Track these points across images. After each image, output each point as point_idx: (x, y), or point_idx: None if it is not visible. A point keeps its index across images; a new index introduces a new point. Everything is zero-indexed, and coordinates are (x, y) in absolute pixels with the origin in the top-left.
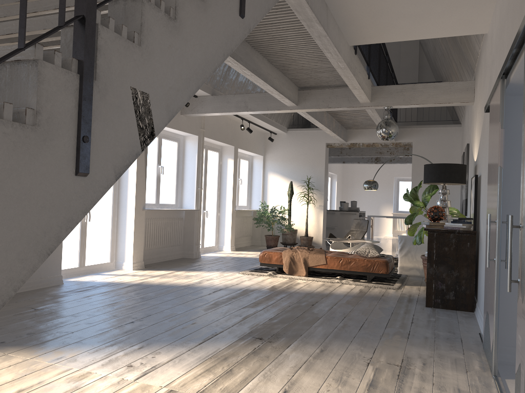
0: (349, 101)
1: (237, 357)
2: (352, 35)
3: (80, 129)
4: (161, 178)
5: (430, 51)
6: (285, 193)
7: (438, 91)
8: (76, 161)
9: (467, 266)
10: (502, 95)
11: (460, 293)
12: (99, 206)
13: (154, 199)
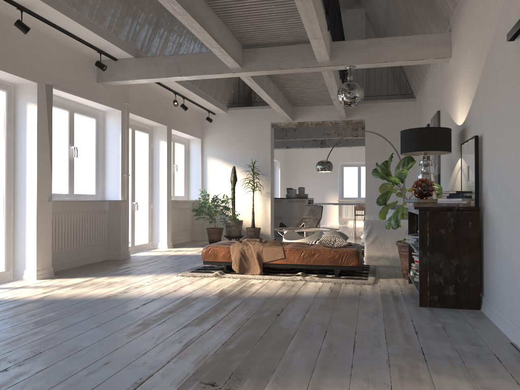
0: (305, 60)
1: None
2: None
3: None
4: (75, 163)
5: (380, 19)
6: (227, 180)
7: (409, 45)
8: None
9: (469, 252)
10: None
11: (462, 287)
12: None
13: (67, 189)
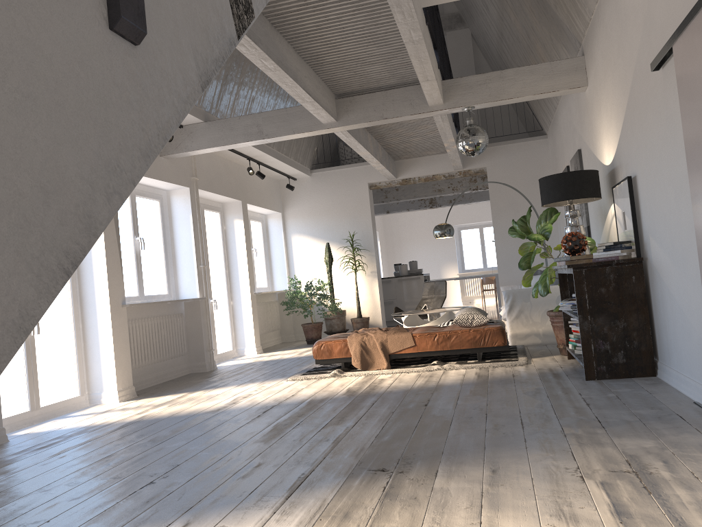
0: (413, 106)
1: (364, 510)
2: None
3: None
4: (142, 257)
5: (491, 42)
6: (320, 262)
7: (536, 76)
8: None
9: (636, 310)
10: None
11: (632, 352)
12: (51, 309)
13: (136, 290)
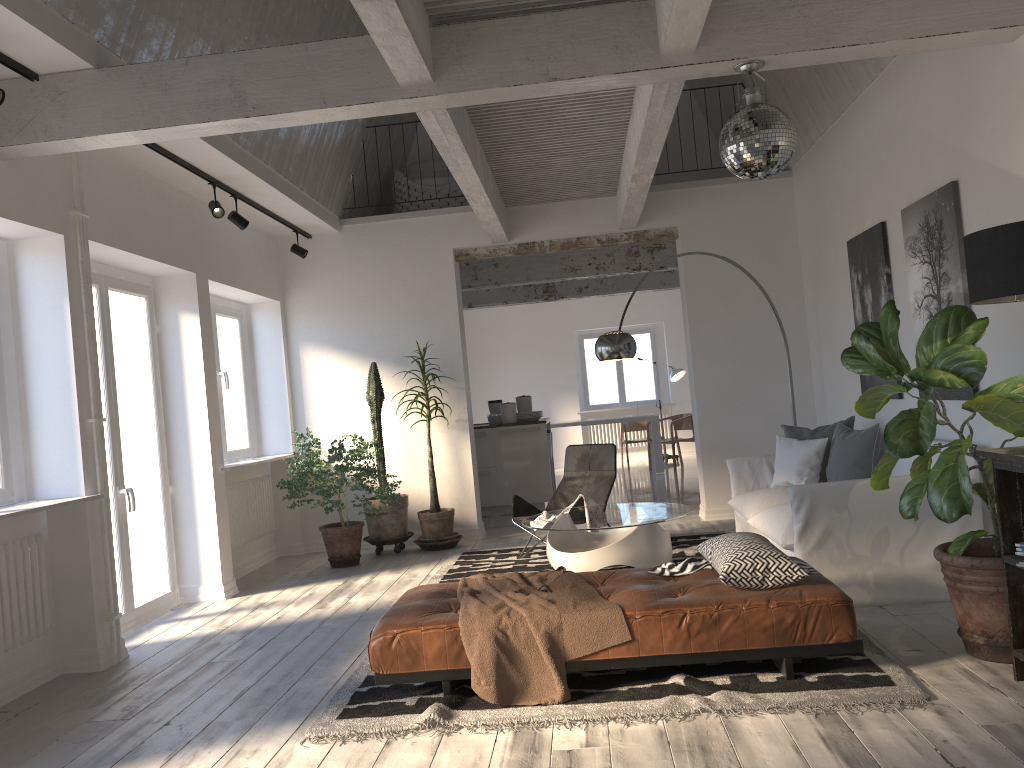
0: (622, 52)
1: None
2: None
3: None
4: None
5: None
6: (357, 399)
7: None
8: None
9: None
10: None
11: None
12: None
13: None
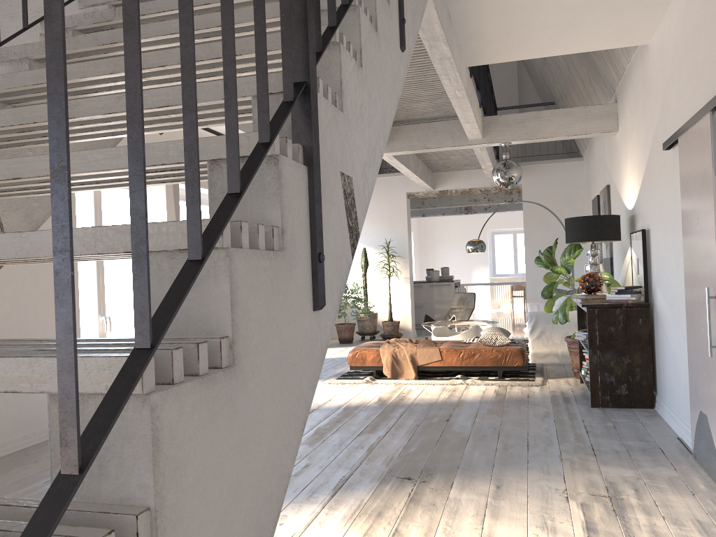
0: (454, 138)
1: (394, 511)
2: (474, 53)
3: (316, 245)
4: None
5: (535, 62)
6: (356, 265)
7: (571, 119)
8: (313, 290)
9: (641, 349)
10: (713, 132)
11: (634, 385)
12: (120, 308)
13: None
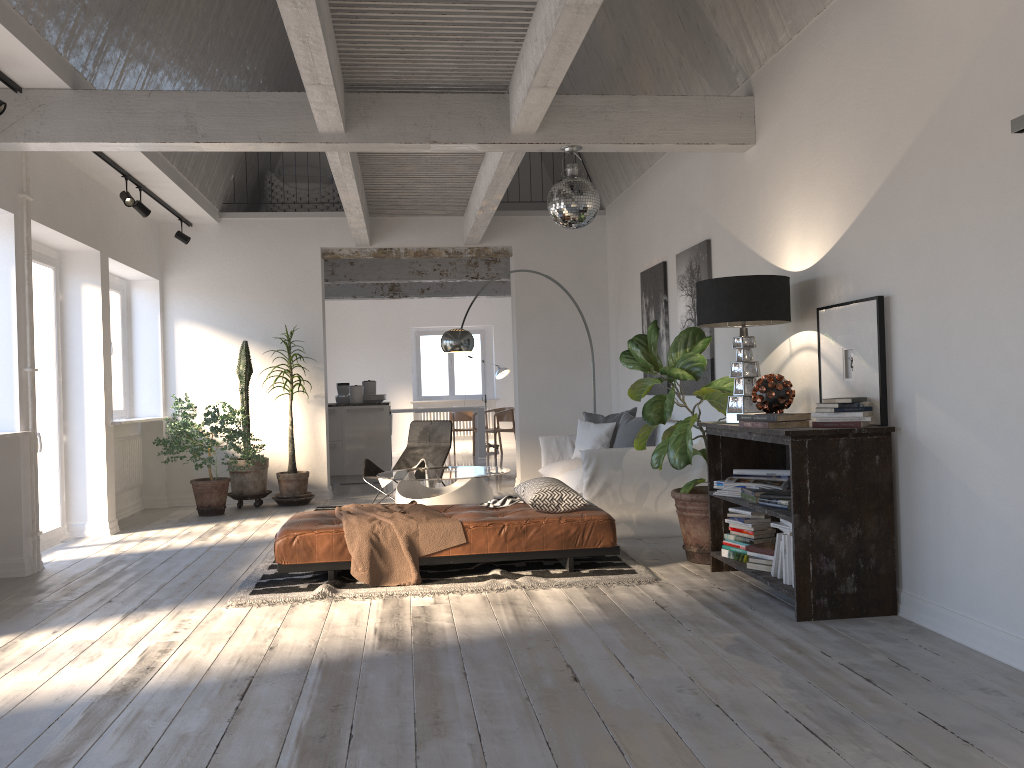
0: (484, 128)
1: None
2: None
3: None
4: None
5: None
6: (225, 372)
7: (683, 115)
8: None
9: (878, 510)
10: None
11: (867, 576)
12: None
13: None
